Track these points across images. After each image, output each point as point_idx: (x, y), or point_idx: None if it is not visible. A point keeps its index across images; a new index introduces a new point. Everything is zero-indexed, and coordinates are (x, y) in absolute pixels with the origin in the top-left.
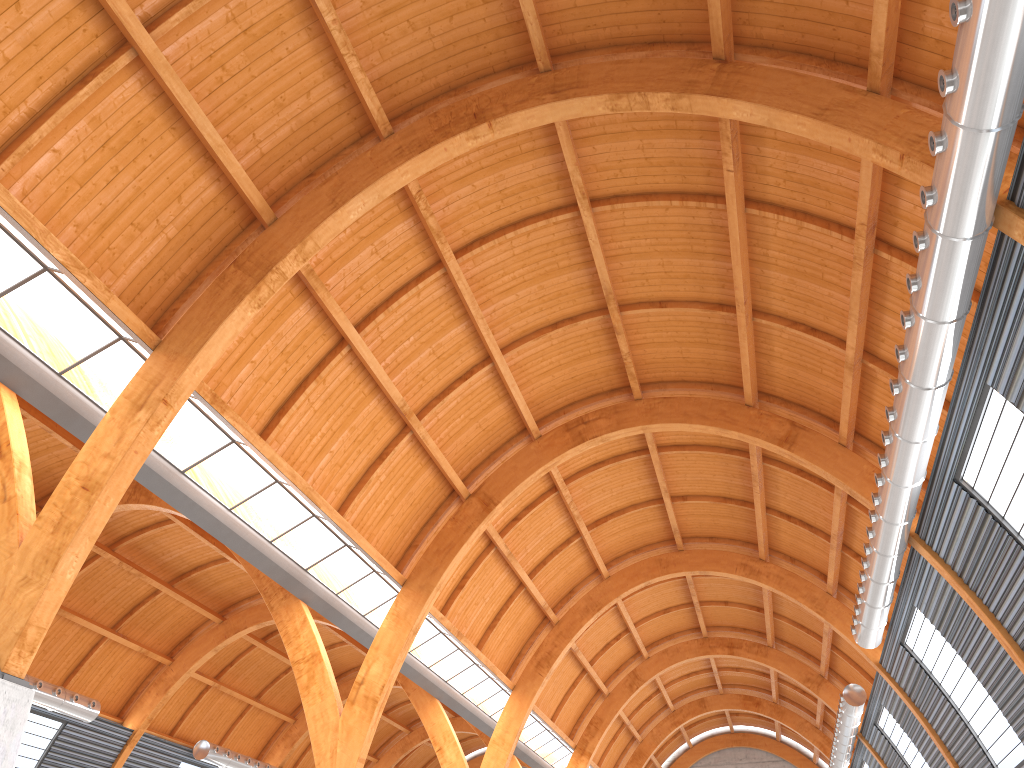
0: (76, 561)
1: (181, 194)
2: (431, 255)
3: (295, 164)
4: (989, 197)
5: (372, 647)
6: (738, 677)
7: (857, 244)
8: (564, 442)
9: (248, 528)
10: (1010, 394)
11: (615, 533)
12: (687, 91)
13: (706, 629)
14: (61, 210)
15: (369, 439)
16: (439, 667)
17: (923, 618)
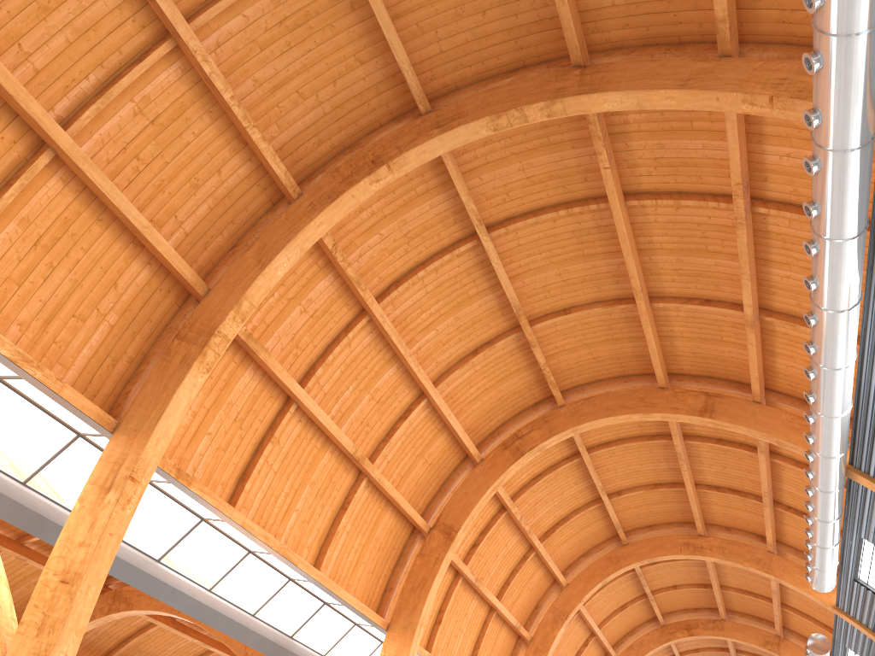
0: None
1: (116, 281)
2: (354, 305)
3: (218, 239)
4: (872, 101)
5: None
6: None
7: (736, 204)
8: (505, 459)
9: (230, 605)
10: None
11: (564, 541)
12: (559, 96)
13: (662, 617)
14: (2, 311)
15: (329, 491)
16: None
17: (872, 548)
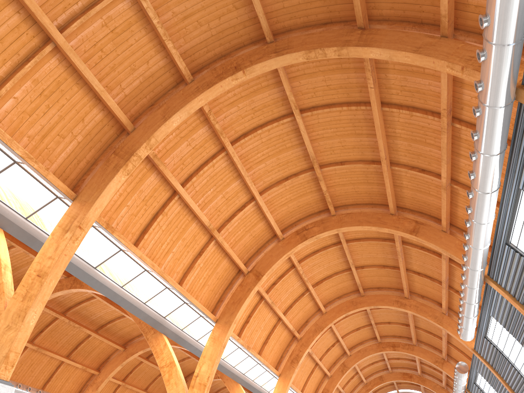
0: (35, 315)
1: (84, 118)
2: (218, 145)
3: (143, 100)
4: (512, 82)
5: (201, 356)
6: (399, 363)
7: (442, 120)
8: (296, 240)
9: (132, 296)
10: None
11: (327, 288)
12: (345, 45)
13: (380, 338)
14: (20, 129)
15: (193, 244)
16: (239, 366)
17: (495, 322)
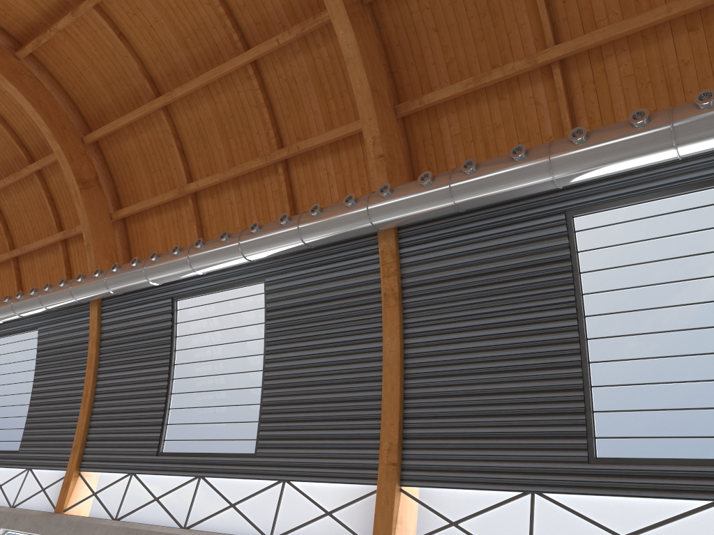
0: None
1: None
2: None
3: None
4: (407, 222)
5: None
6: None
7: (281, 152)
8: None
9: None
10: (271, 294)
11: None
12: None
13: None
14: None
15: None
16: None
17: (32, 338)
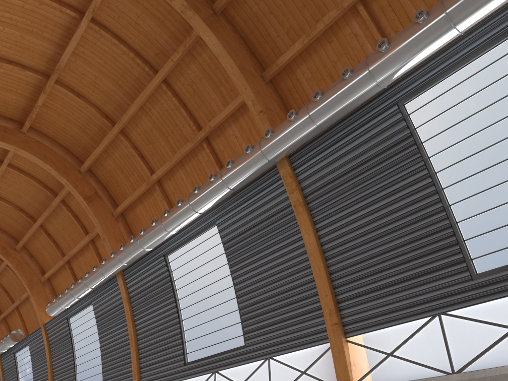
0: None
1: None
2: None
3: None
4: (290, 150)
5: None
6: None
7: (200, 133)
8: None
9: None
10: (223, 231)
11: None
12: (195, 10)
13: None
14: None
15: None
16: None
17: (90, 310)
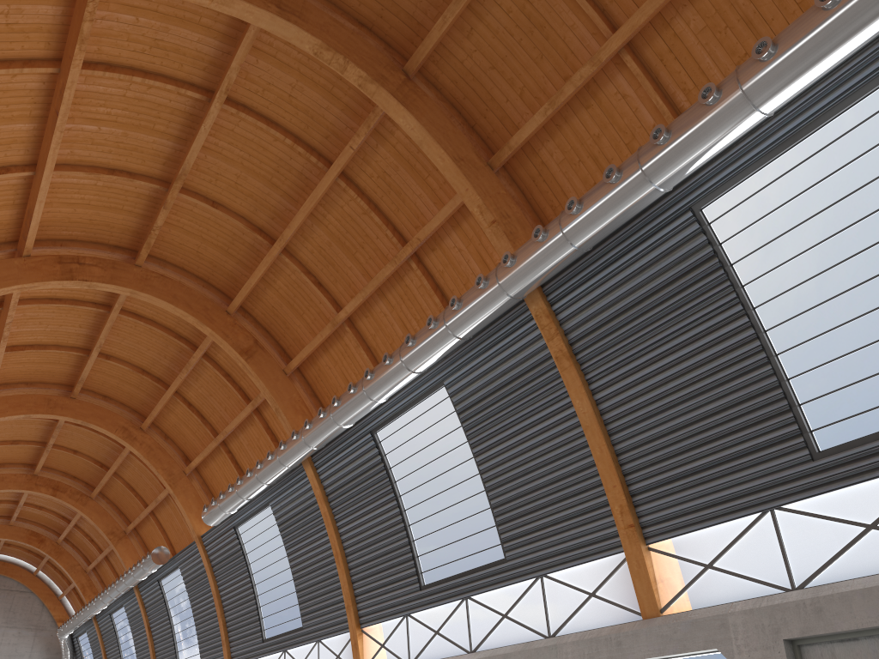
0: None
1: None
2: (53, 50)
3: None
4: (542, 281)
5: None
6: (36, 514)
7: (405, 249)
8: (52, 272)
9: None
10: (456, 396)
11: (22, 362)
12: (379, 82)
13: (40, 468)
14: None
15: None
16: None
17: (269, 514)
